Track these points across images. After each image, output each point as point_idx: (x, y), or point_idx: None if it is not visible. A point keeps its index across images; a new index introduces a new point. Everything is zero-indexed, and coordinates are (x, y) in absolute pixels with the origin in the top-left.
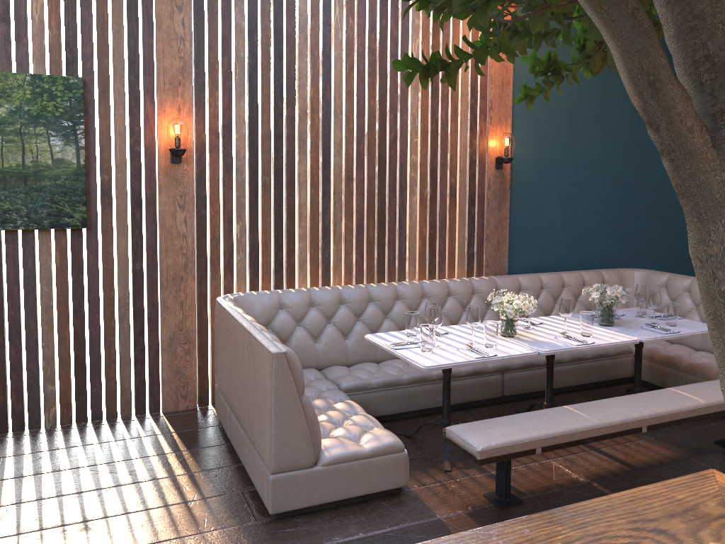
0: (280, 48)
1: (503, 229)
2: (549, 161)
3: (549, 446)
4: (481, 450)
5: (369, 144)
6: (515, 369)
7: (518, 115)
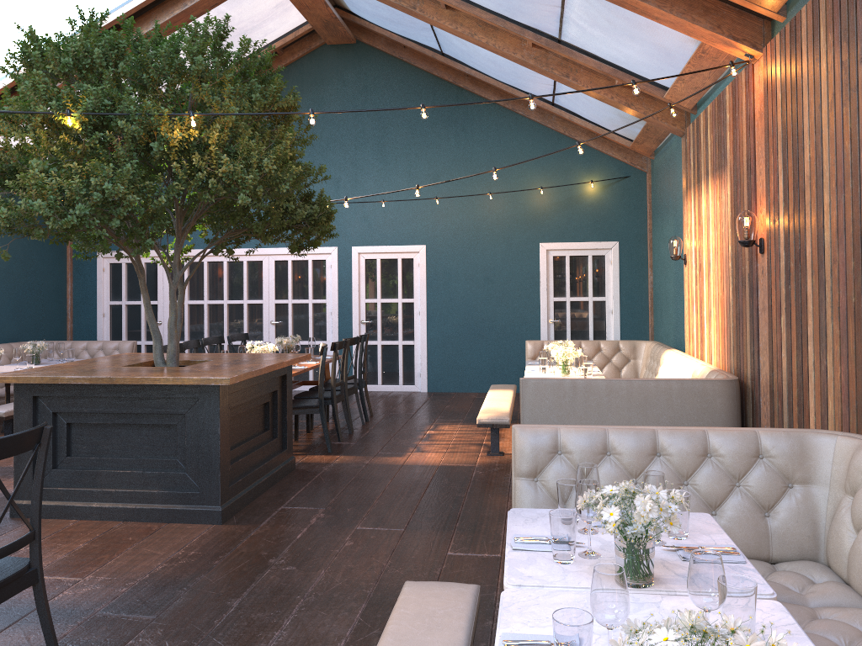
0: None
1: None
2: None
3: None
4: (5, 412)
5: None
6: None
7: None
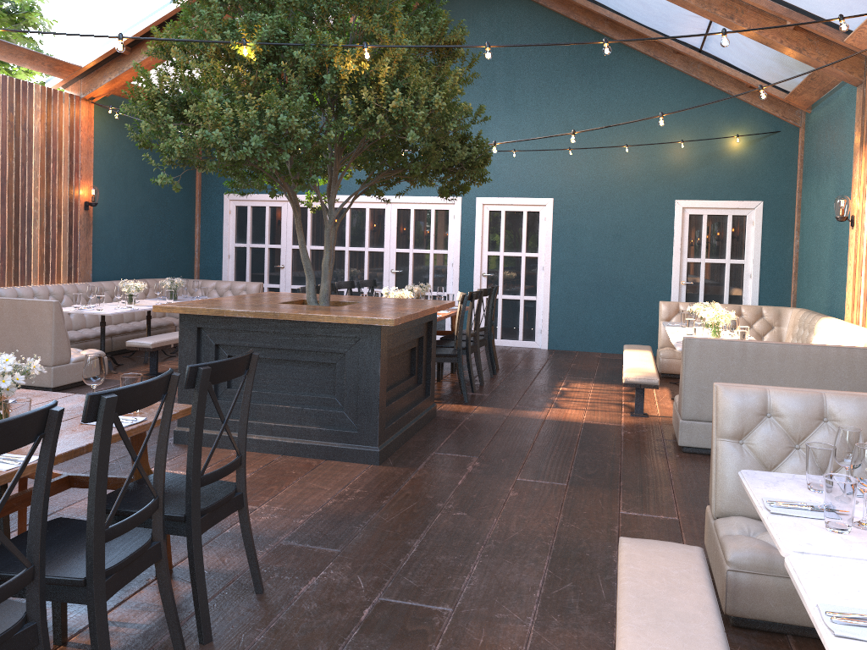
0: None
1: (89, 251)
2: (114, 206)
3: (176, 343)
4: (152, 343)
5: (9, 188)
6: (117, 334)
7: (96, 174)
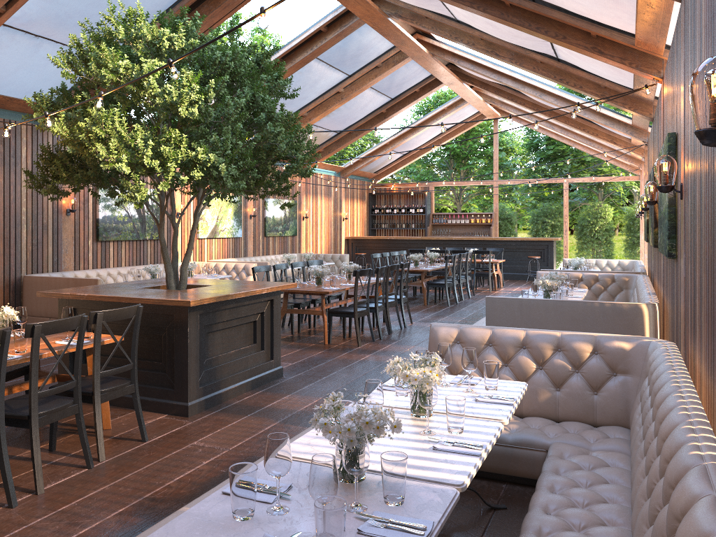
0: (693, 45)
1: None
2: None
3: None
4: None
5: (709, 148)
6: None
7: None
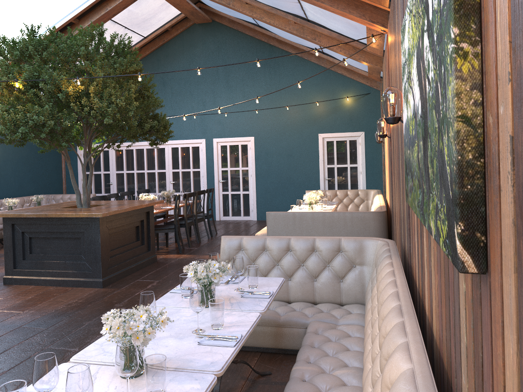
0: None
1: None
2: (8, 157)
3: None
4: None
5: None
6: None
7: None
